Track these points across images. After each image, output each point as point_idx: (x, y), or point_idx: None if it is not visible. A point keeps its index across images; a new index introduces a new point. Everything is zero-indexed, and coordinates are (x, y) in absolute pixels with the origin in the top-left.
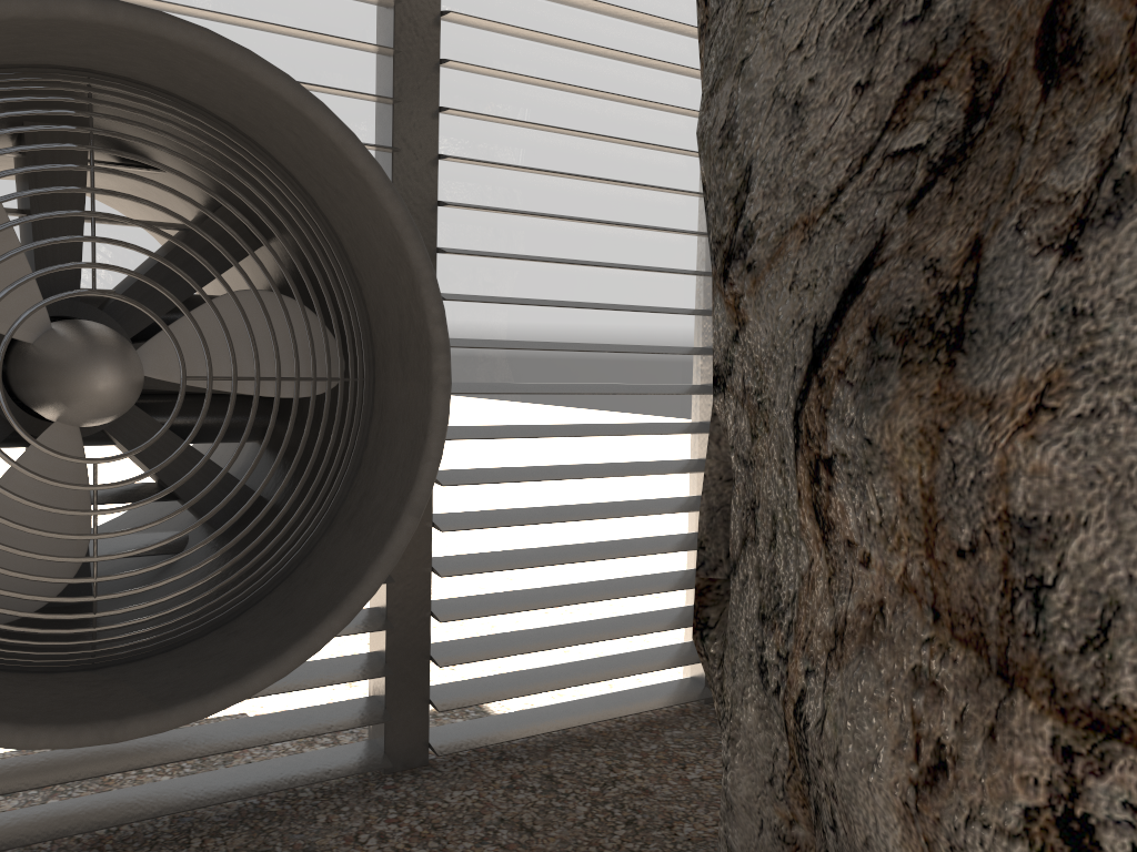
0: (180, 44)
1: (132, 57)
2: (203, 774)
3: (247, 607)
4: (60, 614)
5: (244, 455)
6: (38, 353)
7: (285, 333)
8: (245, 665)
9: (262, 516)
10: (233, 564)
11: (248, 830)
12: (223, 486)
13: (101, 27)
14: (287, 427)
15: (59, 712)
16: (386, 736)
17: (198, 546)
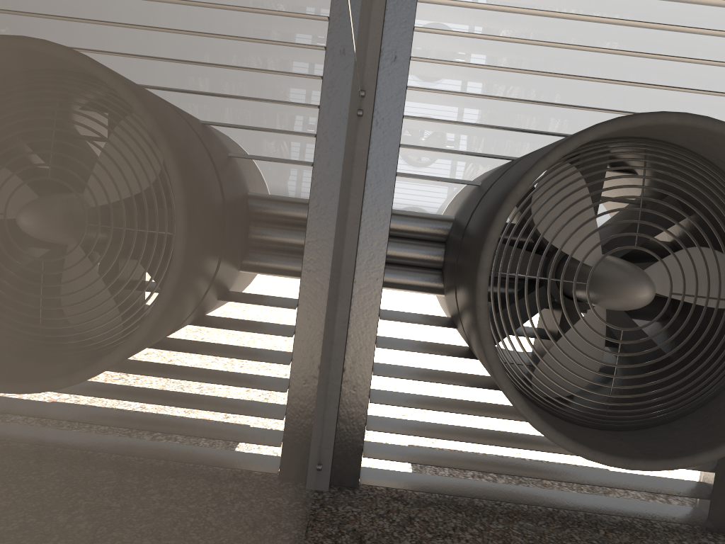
0: (714, 132)
1: (677, 134)
2: (601, 496)
3: (679, 416)
4: (593, 399)
5: (649, 328)
6: (600, 273)
7: (716, 272)
8: (691, 448)
9: (697, 370)
10: (678, 392)
11: (629, 535)
12: (646, 345)
13: (677, 126)
14: (685, 318)
15: (602, 447)
16: (710, 508)
17: (662, 380)
